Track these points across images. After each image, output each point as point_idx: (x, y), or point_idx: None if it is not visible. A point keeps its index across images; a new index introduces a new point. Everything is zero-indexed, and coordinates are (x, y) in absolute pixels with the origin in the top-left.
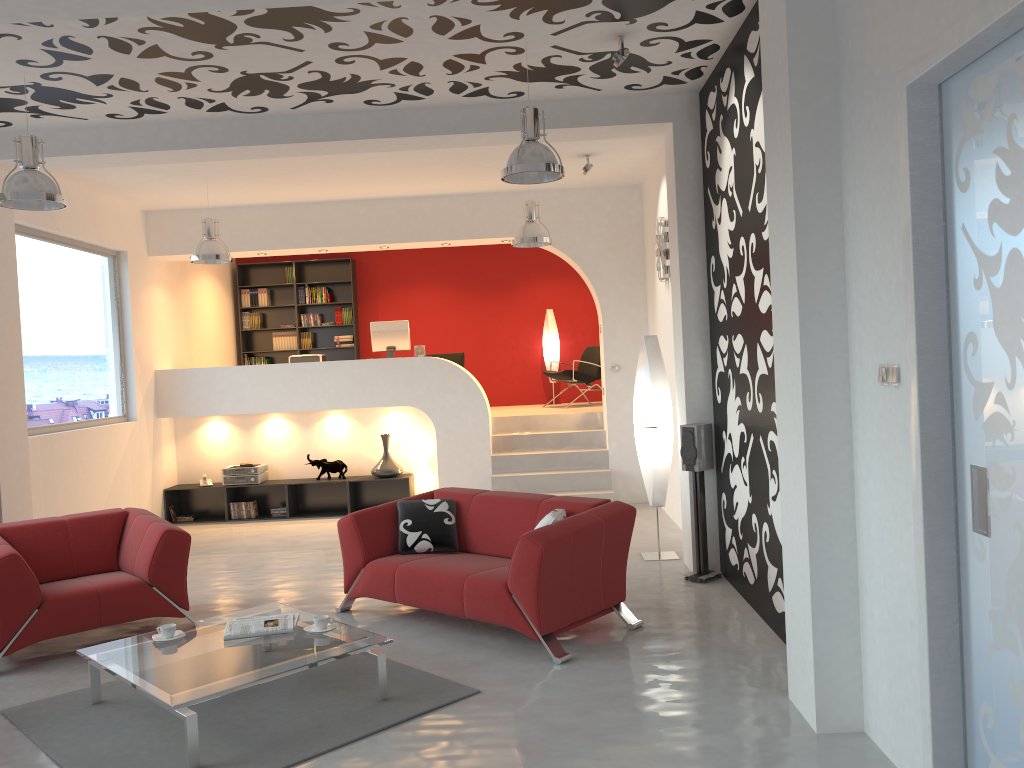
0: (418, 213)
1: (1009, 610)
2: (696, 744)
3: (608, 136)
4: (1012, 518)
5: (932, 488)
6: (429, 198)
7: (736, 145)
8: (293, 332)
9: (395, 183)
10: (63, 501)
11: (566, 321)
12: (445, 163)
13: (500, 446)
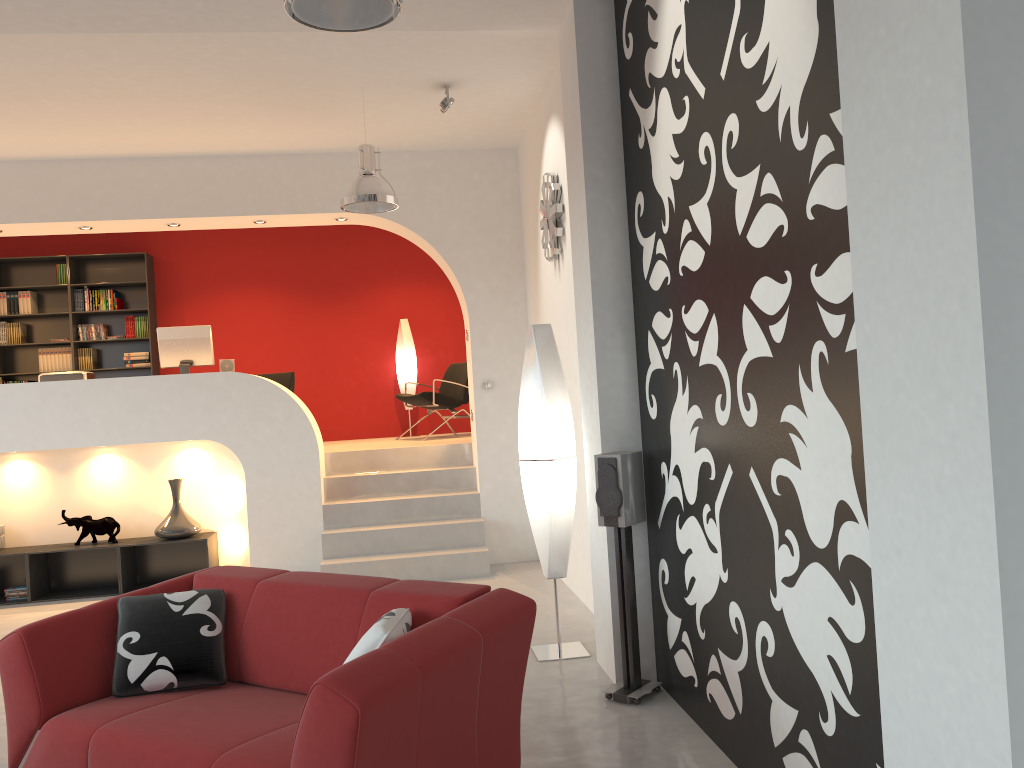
0: (219, 178)
1: None
2: None
3: (476, 23)
4: None
5: None
6: (235, 158)
7: None
8: (67, 348)
9: (179, 127)
10: None
11: (425, 334)
12: (244, 89)
13: (336, 491)
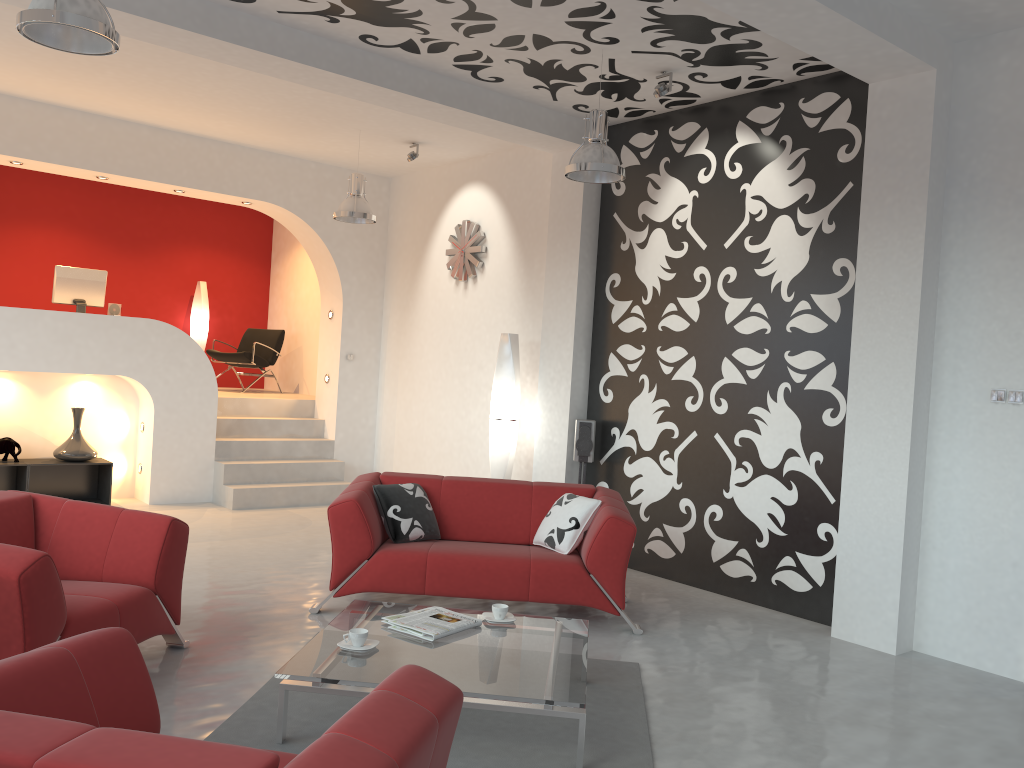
0: (161, 148)
1: None
2: (857, 674)
3: (519, 140)
4: None
5: None
6: (177, 134)
7: (702, 189)
8: None
9: (176, 110)
10: None
11: (214, 297)
12: (279, 109)
13: (216, 430)
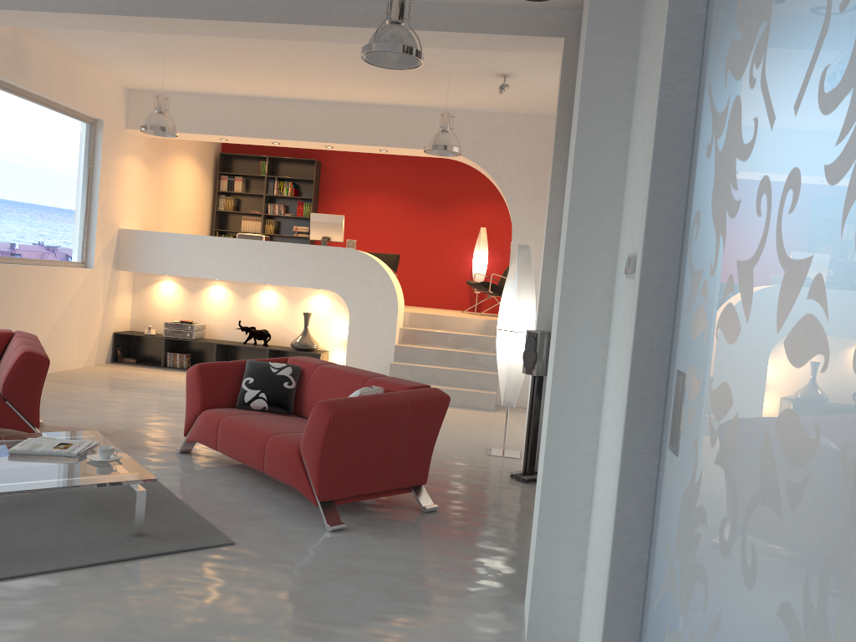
0: (361, 119)
1: (677, 546)
2: (395, 634)
3: (506, 48)
4: (693, 435)
5: (640, 394)
6: (372, 106)
7: None
8: (259, 218)
9: (336, 86)
10: (1, 324)
11: (498, 240)
12: (374, 68)
13: (406, 338)
